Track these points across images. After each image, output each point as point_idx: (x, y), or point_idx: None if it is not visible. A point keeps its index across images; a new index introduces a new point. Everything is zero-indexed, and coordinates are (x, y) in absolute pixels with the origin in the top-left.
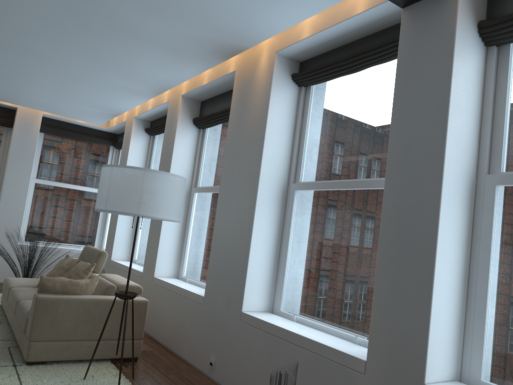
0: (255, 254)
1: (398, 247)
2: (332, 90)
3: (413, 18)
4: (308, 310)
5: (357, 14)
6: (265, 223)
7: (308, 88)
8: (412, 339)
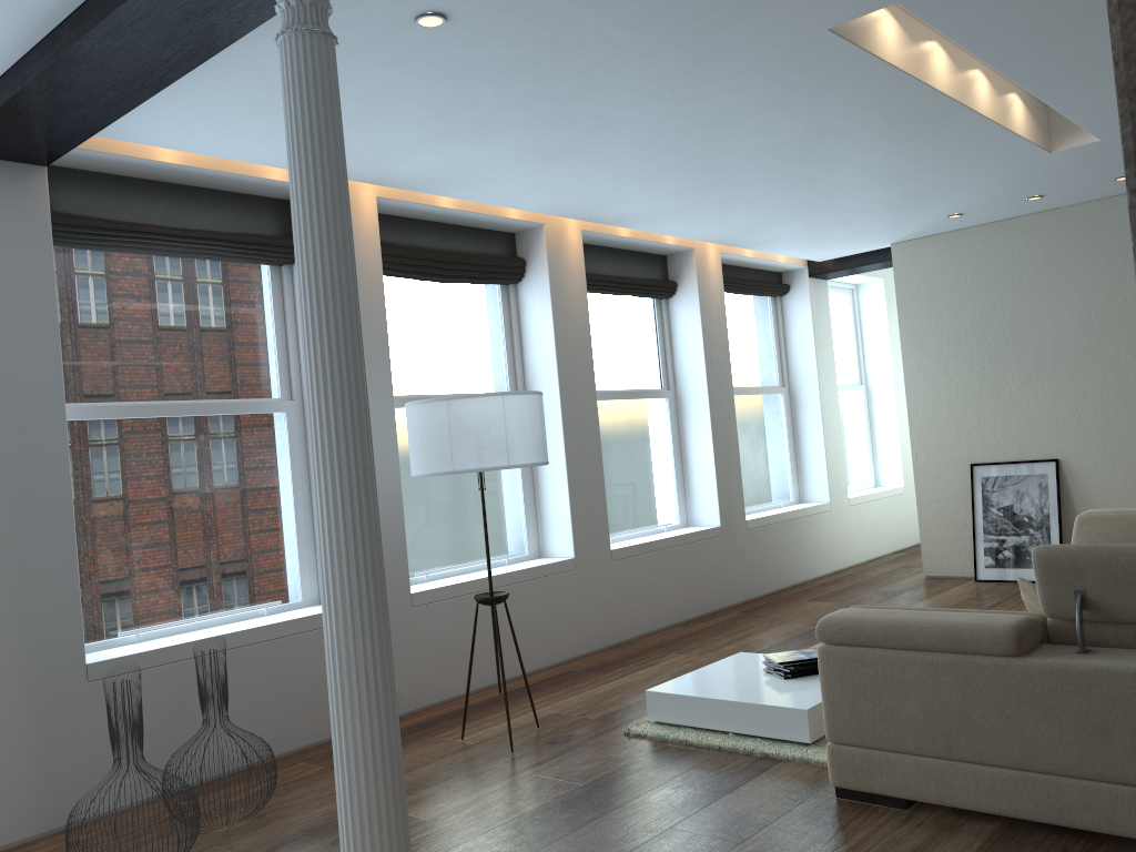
0: None
1: (14, 514)
2: None
3: None
4: None
5: None
6: None
7: None
8: (61, 622)
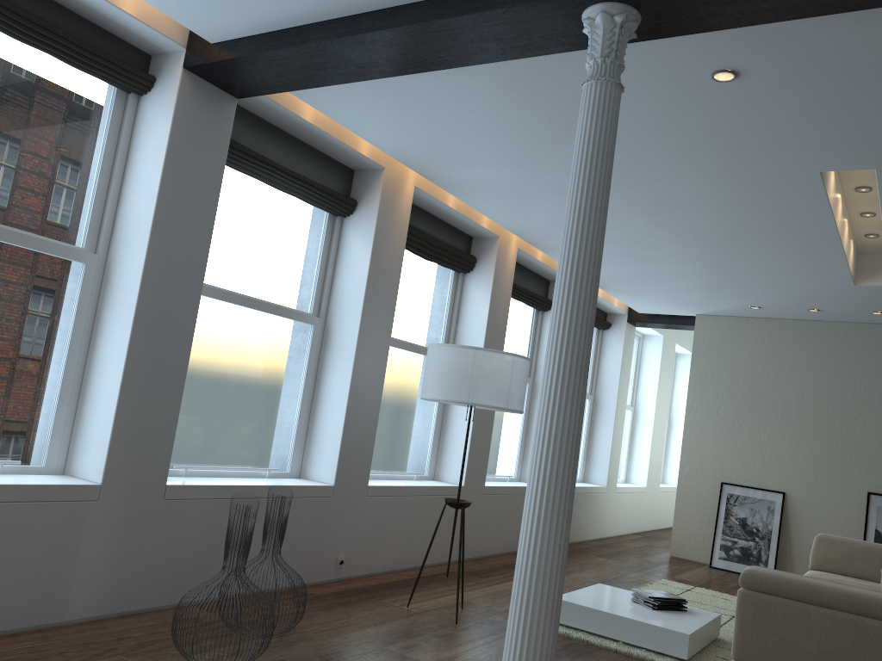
0: None
1: (152, 354)
2: None
3: (194, 92)
4: None
5: (121, 9)
6: None
7: None
8: (159, 447)
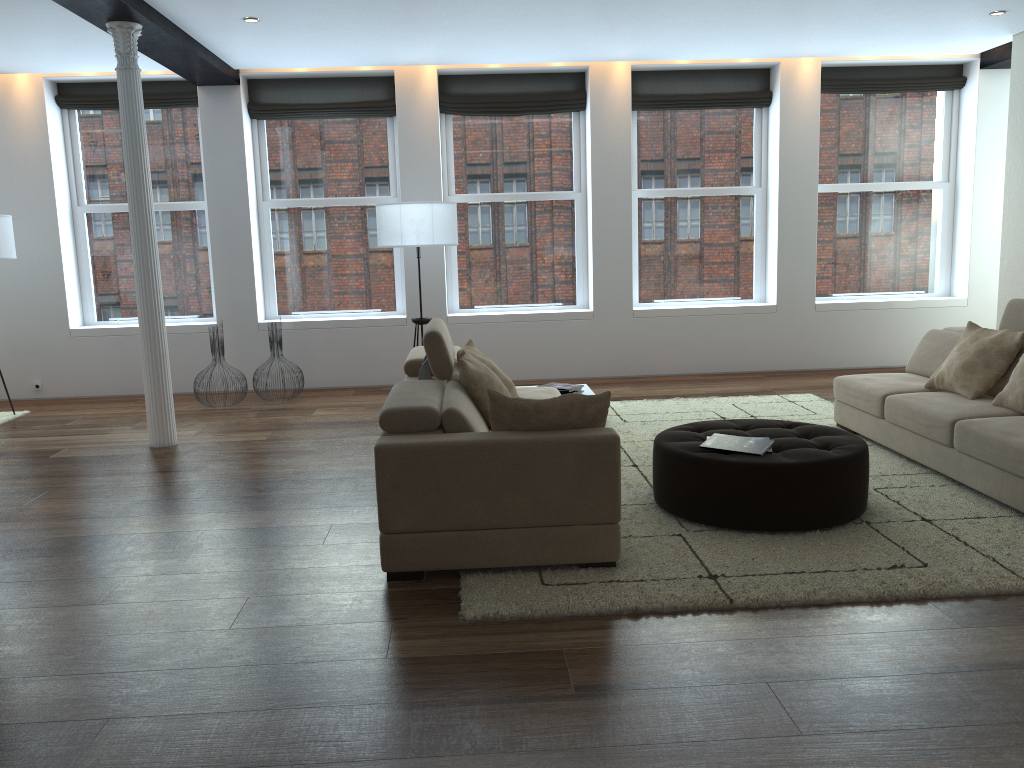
0: (67, 277)
1: (227, 252)
2: (107, 120)
3: (208, 97)
4: (131, 313)
5: (152, 75)
6: (67, 247)
7: (71, 111)
8: (247, 302)
